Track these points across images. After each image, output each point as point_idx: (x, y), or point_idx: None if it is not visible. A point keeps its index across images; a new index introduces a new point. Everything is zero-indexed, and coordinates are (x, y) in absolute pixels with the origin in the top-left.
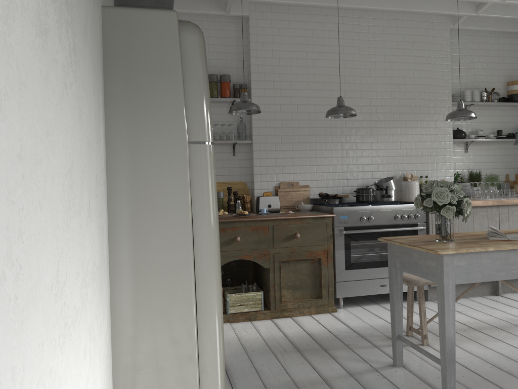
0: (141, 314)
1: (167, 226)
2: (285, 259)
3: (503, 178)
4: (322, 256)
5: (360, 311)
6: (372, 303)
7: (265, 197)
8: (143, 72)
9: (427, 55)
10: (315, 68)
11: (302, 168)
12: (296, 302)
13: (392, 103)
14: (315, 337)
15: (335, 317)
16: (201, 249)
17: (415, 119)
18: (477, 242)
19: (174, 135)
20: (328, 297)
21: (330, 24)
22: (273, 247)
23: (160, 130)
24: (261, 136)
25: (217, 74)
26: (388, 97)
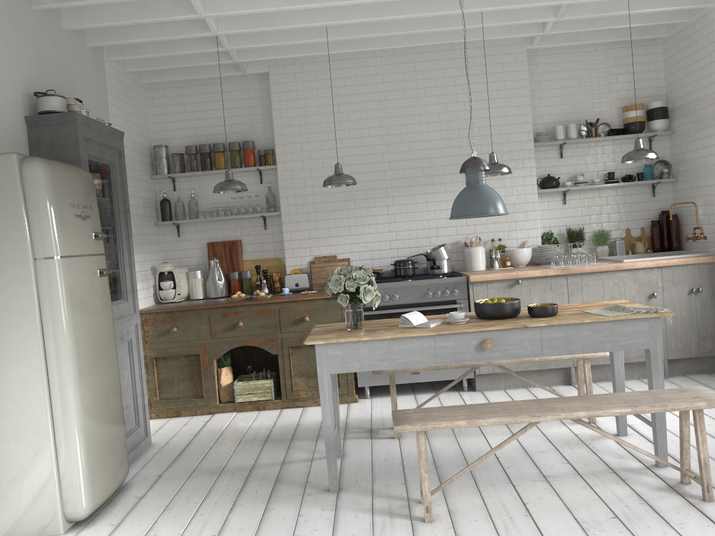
0: (4, 398)
1: (19, 328)
2: (295, 344)
3: (622, 233)
4: None
5: (384, 401)
6: (409, 393)
7: (292, 275)
8: None
9: (496, 89)
10: (350, 122)
11: (341, 239)
12: (309, 391)
13: (451, 152)
14: (299, 427)
15: (348, 408)
16: (50, 346)
17: None
18: (374, 331)
19: (20, 255)
20: (347, 386)
21: (366, 67)
22: (280, 332)
23: (8, 252)
24: (290, 206)
25: (242, 140)
26: (445, 146)
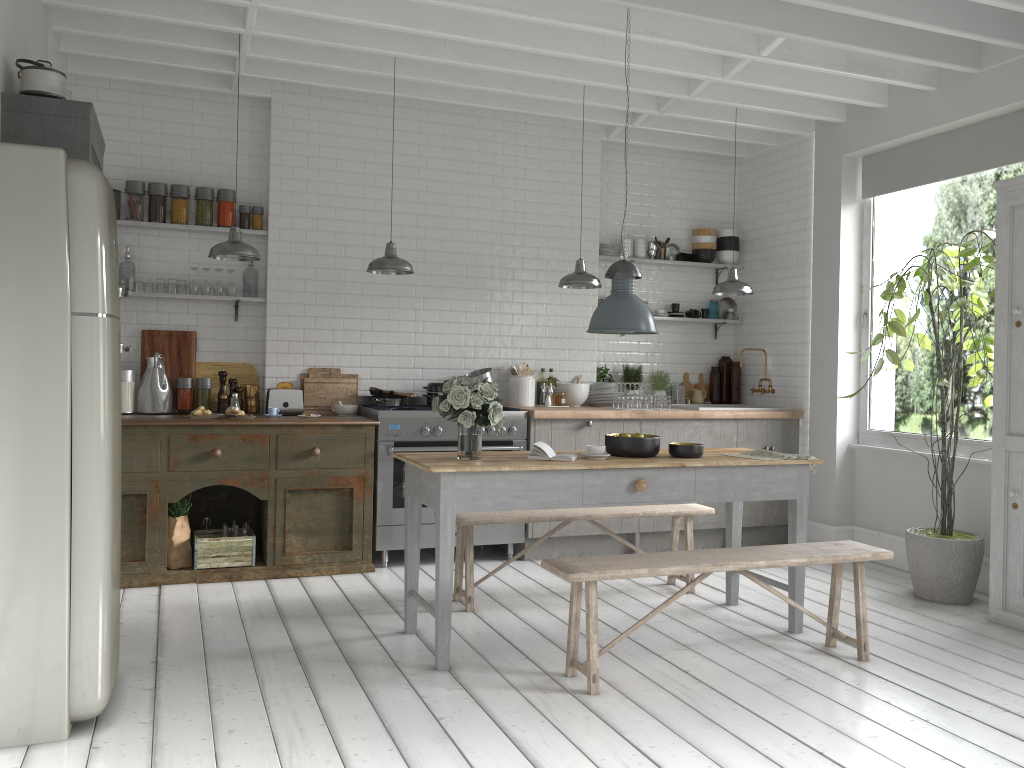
0: None
1: (36, 416)
2: (295, 487)
3: (680, 378)
4: (356, 484)
5: None
6: None
7: (280, 391)
8: (14, 223)
9: (563, 181)
10: (378, 189)
11: (349, 347)
12: (309, 555)
13: (502, 251)
14: (318, 601)
15: (367, 578)
16: (82, 447)
17: (539, 280)
18: (503, 461)
19: (52, 304)
20: (362, 549)
21: (407, 120)
22: (276, 468)
23: (33, 297)
24: (281, 292)
25: (215, 187)
26: (496, 242)
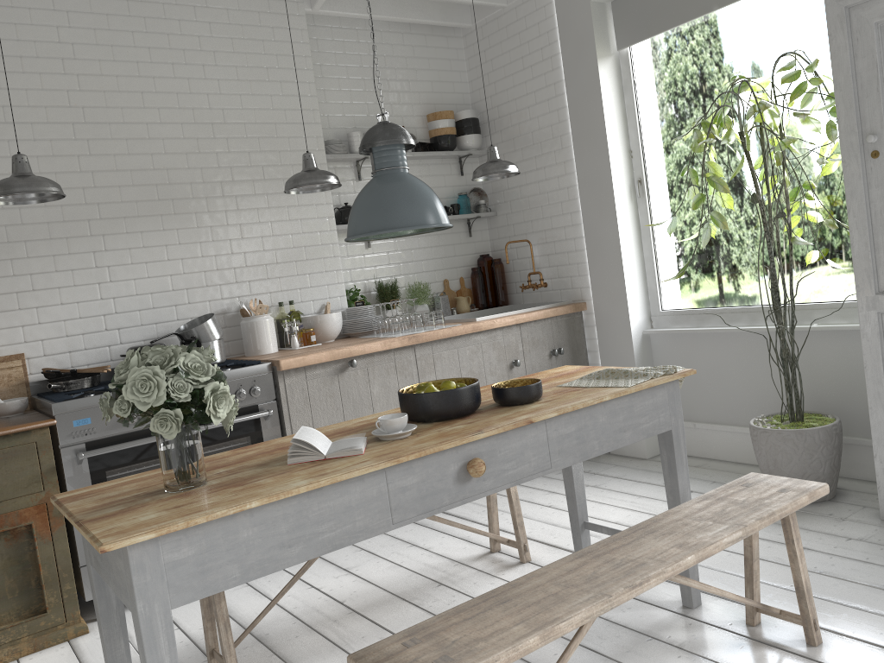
0: None
1: None
2: None
3: (440, 286)
4: (36, 518)
5: None
6: None
7: None
8: None
9: (267, 66)
10: (6, 92)
11: (2, 317)
12: None
13: (203, 162)
14: None
15: (76, 651)
16: None
17: (257, 193)
18: (247, 482)
19: None
20: (64, 606)
21: None
22: None
23: None
24: None
25: None
26: (192, 151)
